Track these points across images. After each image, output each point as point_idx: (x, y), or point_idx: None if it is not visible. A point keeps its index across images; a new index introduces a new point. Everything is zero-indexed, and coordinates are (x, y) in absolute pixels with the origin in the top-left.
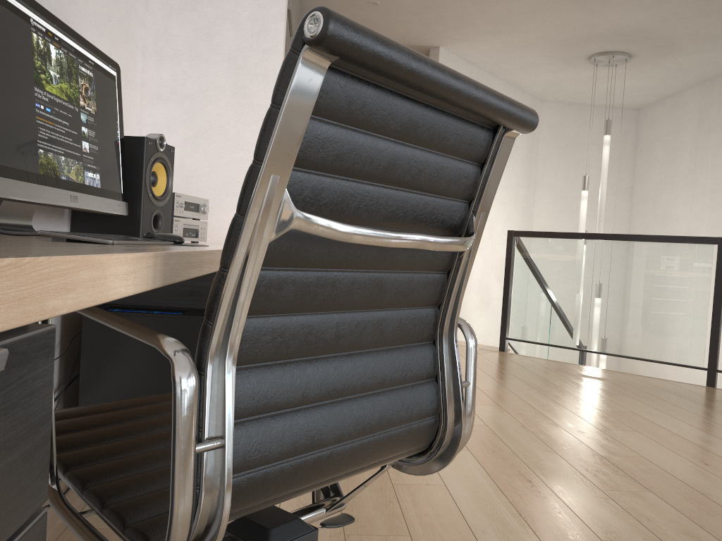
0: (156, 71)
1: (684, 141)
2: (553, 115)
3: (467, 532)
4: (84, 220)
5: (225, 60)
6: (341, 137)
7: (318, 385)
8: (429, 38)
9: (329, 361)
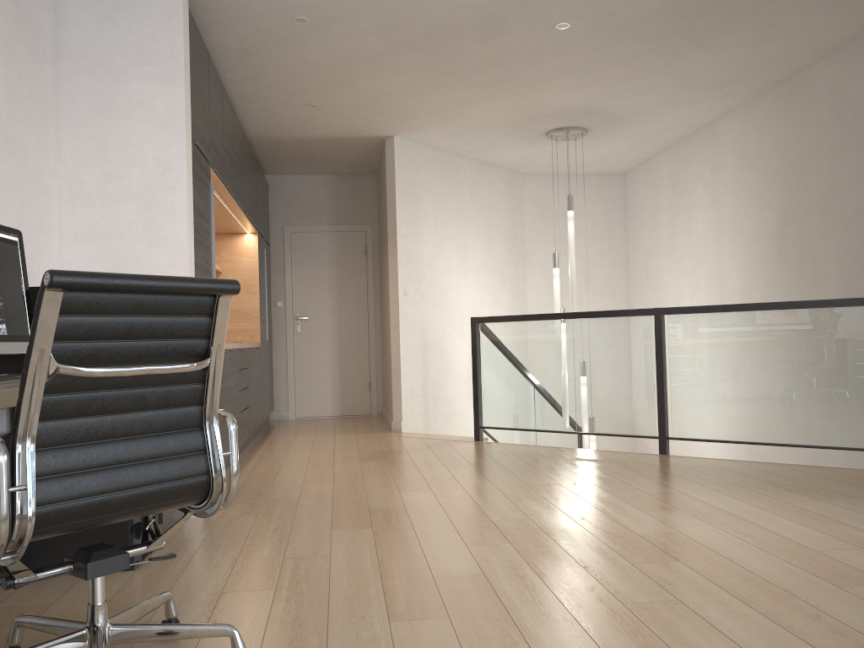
0: (71, 214)
1: (663, 206)
2: (536, 188)
3: (325, 582)
4: (1, 359)
5: (135, 199)
6: (87, 321)
7: (99, 457)
8: (379, 129)
9: (108, 443)
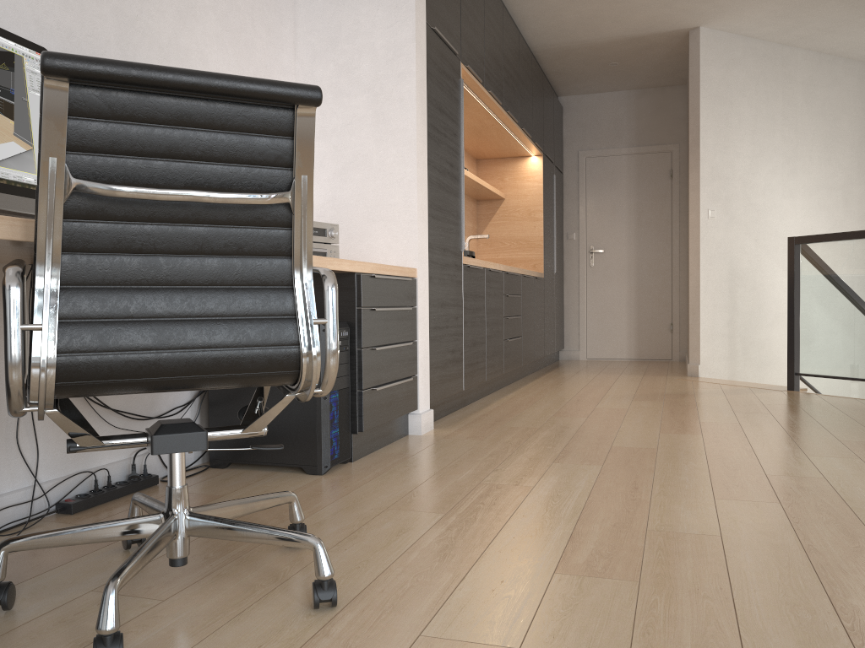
0: None
1: None
2: None
3: (506, 515)
4: None
5: (365, 91)
6: (112, 129)
7: (147, 306)
8: (680, 19)
9: (161, 290)
